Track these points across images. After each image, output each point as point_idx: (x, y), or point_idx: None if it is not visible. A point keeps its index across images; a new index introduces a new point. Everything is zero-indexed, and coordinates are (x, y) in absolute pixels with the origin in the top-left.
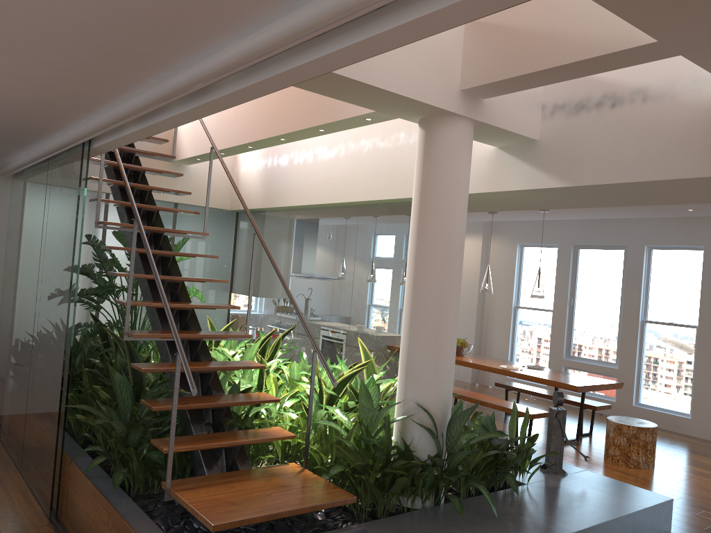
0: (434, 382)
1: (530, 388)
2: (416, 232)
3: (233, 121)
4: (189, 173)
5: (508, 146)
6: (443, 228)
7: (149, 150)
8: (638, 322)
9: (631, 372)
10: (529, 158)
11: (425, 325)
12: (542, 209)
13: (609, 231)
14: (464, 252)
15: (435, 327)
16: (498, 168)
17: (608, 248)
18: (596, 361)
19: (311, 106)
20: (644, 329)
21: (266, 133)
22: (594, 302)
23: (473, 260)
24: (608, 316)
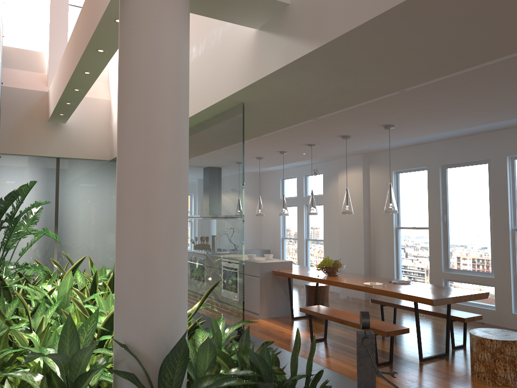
0: (144, 314)
1: (404, 302)
2: (118, 122)
3: (63, 68)
4: (67, 130)
5: (266, 23)
6: (142, 111)
7: (26, 113)
8: (508, 231)
9: (507, 280)
10: (283, 29)
11: (129, 239)
12: (346, 106)
13: (472, 148)
14: (349, 184)
15: (141, 241)
16: (260, 52)
17: (473, 164)
18: (473, 272)
19: (86, 26)
20: (516, 237)
21: (72, 69)
22: (465, 216)
23: (357, 190)
24: (480, 228)
